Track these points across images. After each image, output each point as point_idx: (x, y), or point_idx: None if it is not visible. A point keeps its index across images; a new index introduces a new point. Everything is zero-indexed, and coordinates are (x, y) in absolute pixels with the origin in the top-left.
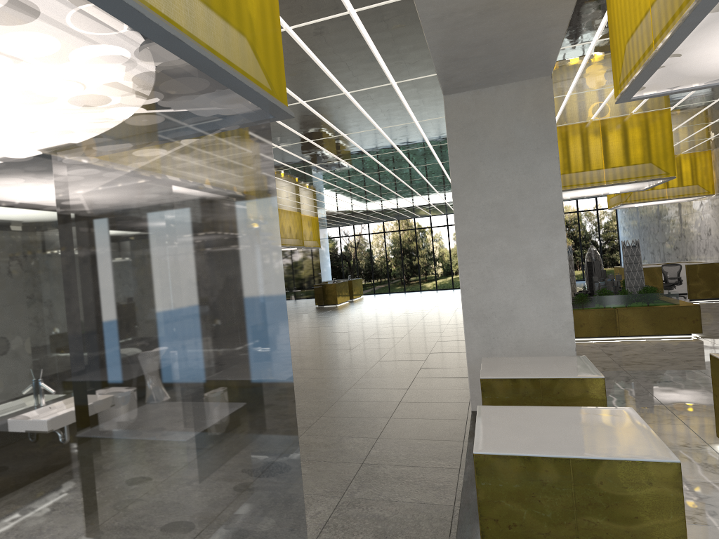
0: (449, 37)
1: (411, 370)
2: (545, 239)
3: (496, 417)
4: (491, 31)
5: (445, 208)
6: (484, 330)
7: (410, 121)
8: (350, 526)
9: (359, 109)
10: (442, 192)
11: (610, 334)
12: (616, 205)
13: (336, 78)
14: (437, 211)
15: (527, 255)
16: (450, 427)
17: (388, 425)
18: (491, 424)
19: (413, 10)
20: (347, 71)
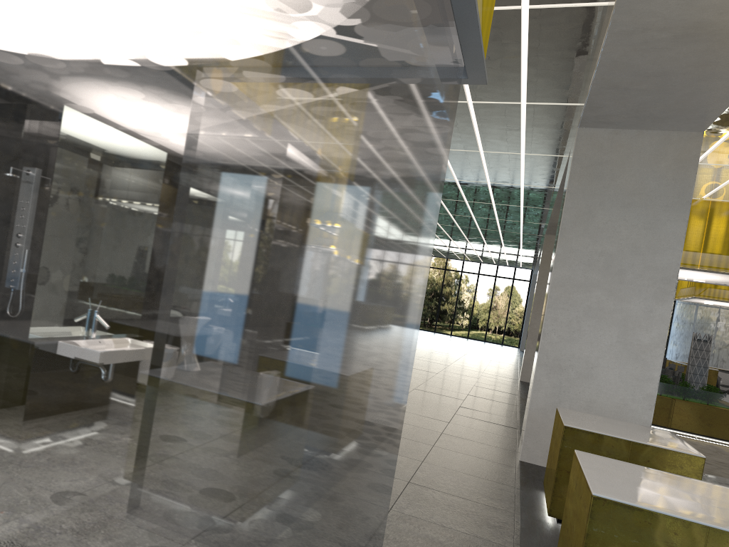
0: (625, 58)
1: (450, 406)
2: (649, 303)
3: (601, 465)
4: (674, 62)
5: (500, 258)
6: (555, 381)
7: (517, 152)
8: (403, 540)
9: (473, 124)
10: (506, 239)
11: (660, 423)
12: (686, 296)
13: None
14: (490, 259)
15: (624, 315)
16: (499, 470)
17: (432, 452)
18: (599, 471)
19: (590, 22)
20: None
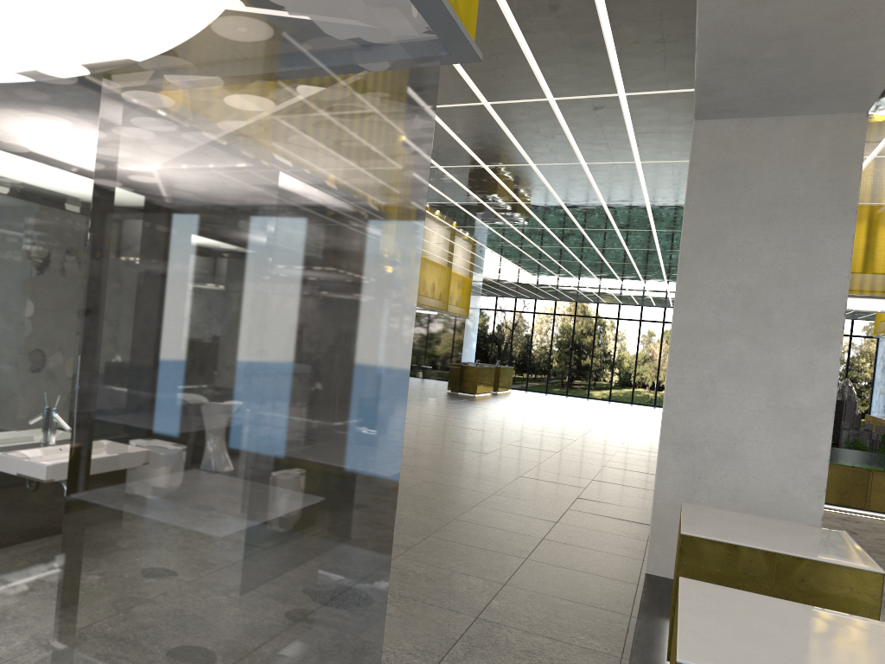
0: (734, 17)
1: (564, 498)
2: (808, 351)
3: (711, 603)
4: (804, 16)
5: (642, 297)
6: (687, 464)
7: (629, 160)
8: None
9: (563, 129)
10: (644, 274)
11: (855, 504)
12: None
13: (541, 73)
14: (630, 299)
15: (775, 369)
16: (612, 590)
17: (522, 569)
18: (704, 614)
19: None
20: (560, 63)
